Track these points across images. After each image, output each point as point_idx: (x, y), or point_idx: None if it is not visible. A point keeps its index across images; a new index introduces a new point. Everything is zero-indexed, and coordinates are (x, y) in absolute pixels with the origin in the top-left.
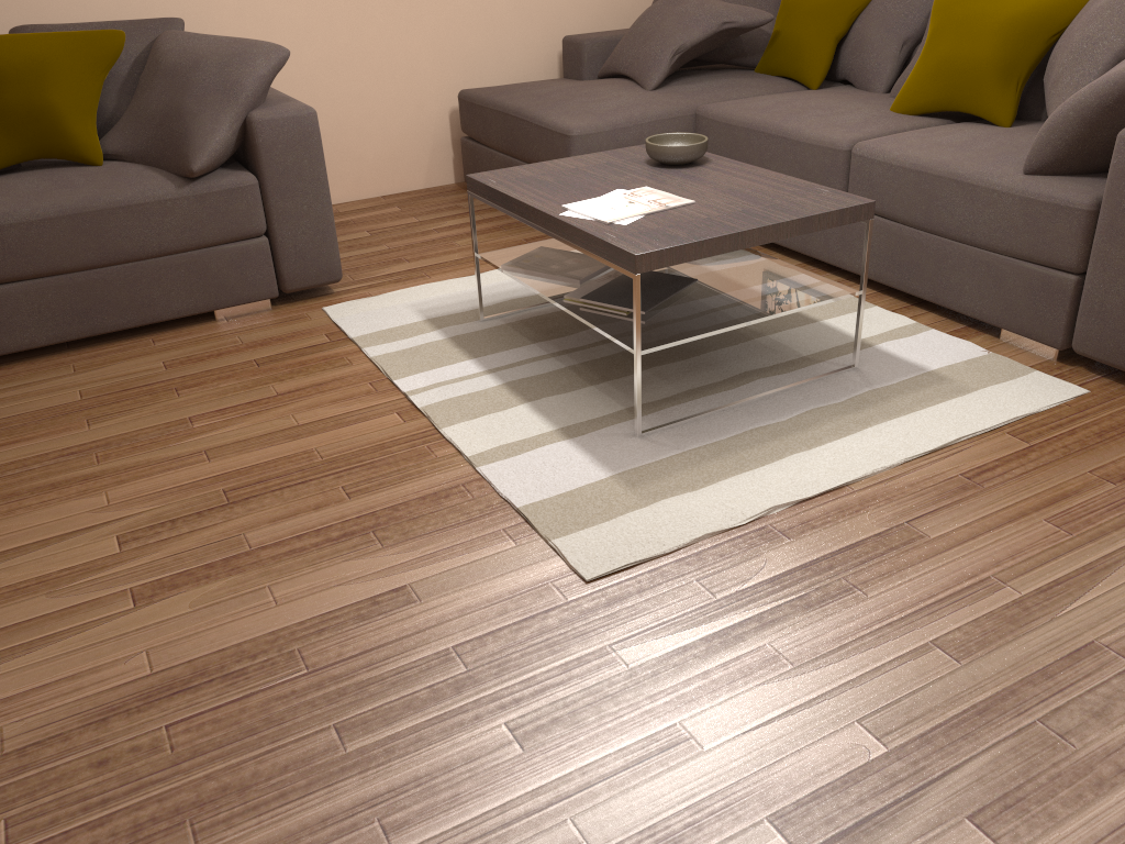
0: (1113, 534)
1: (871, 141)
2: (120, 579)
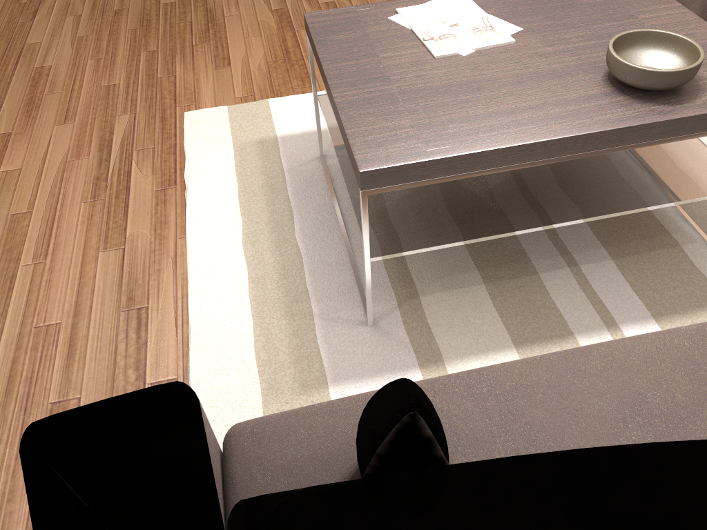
0: (11, 352)
1: None
2: (295, 5)
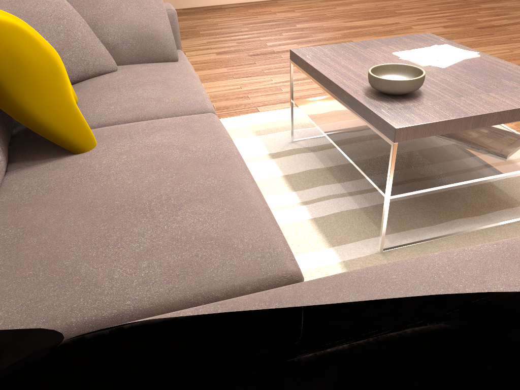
0: (268, 87)
1: (199, 105)
2: None
